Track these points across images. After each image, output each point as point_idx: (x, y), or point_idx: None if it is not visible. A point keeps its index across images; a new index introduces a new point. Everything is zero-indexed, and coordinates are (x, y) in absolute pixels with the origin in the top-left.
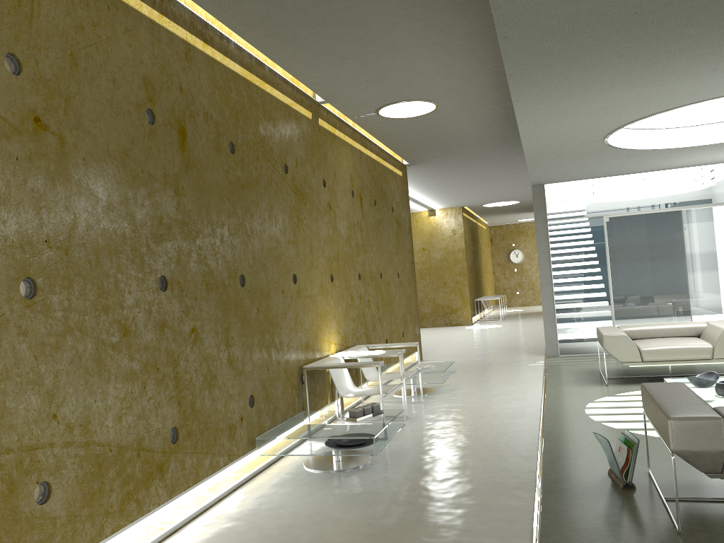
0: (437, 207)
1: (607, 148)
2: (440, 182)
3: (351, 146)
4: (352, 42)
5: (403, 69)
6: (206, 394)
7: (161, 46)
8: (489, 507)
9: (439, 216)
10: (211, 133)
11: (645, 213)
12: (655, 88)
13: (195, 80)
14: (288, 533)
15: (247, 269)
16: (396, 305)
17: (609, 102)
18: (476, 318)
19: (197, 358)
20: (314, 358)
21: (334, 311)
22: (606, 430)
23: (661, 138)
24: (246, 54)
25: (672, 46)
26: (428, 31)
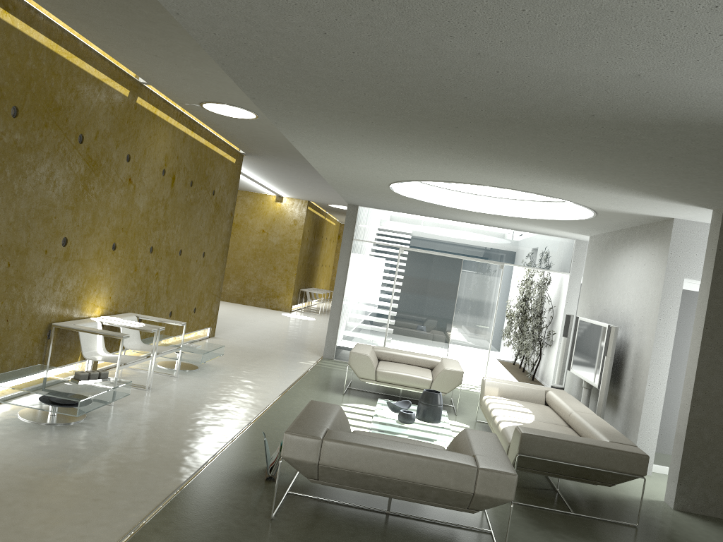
0: (284, 195)
1: (397, 193)
2: (280, 176)
3: (174, 128)
4: (161, 47)
5: (216, 80)
6: None
7: None
8: (148, 476)
9: (285, 204)
10: None
11: (433, 254)
12: (407, 164)
13: None
14: None
15: (4, 226)
16: (193, 282)
17: (375, 163)
18: (298, 307)
19: None
20: (70, 318)
21: (108, 277)
22: None
23: (445, 197)
24: (57, 26)
25: (400, 140)
26: None
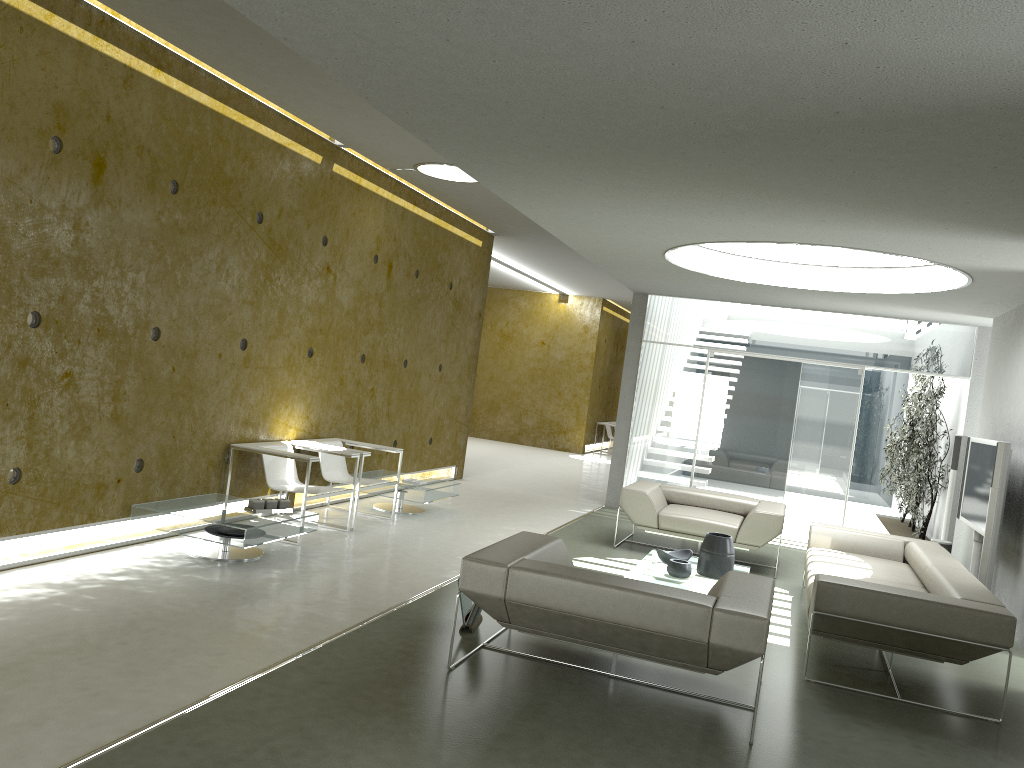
0: (569, 292)
1: (683, 268)
2: (552, 263)
3: (388, 201)
4: (342, 95)
5: None
6: (70, 444)
7: (89, 71)
8: (313, 617)
9: (571, 305)
10: (145, 169)
11: (757, 357)
12: (663, 218)
13: (133, 109)
14: (99, 595)
15: (166, 323)
16: (426, 404)
17: (623, 221)
18: (595, 447)
19: (67, 404)
20: (255, 439)
21: (304, 391)
22: None
23: (757, 271)
24: (223, 83)
25: (629, 182)
26: None
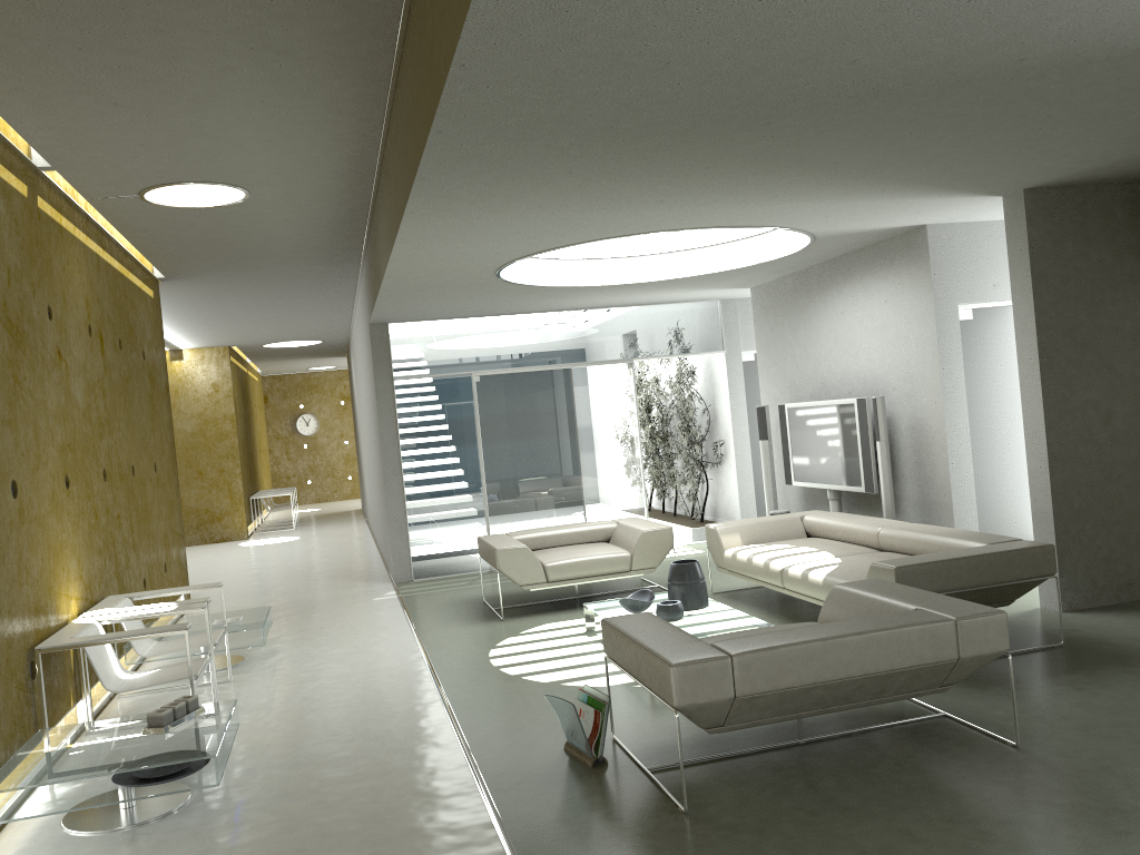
0: (187, 346)
1: (495, 281)
2: (206, 308)
3: (85, 247)
4: (141, 83)
5: (213, 135)
6: None
7: None
8: (427, 831)
9: (190, 361)
10: None
11: (526, 371)
12: (588, 215)
13: None
14: None
15: None
16: (155, 519)
17: (526, 226)
18: (252, 527)
19: None
20: (48, 630)
21: (72, 540)
22: (533, 687)
23: (559, 272)
24: None
25: (631, 169)
26: (276, 87)
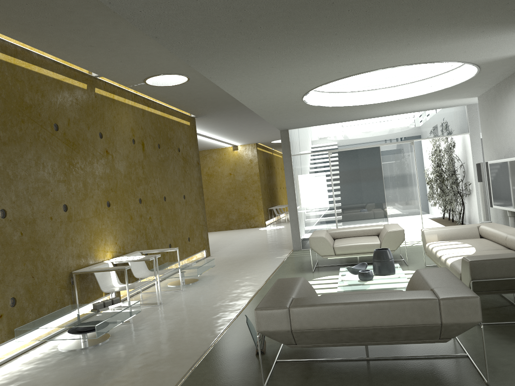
0: (238, 144)
1: (311, 106)
2: (228, 128)
3: (133, 106)
4: (90, 35)
5: (144, 53)
6: None
7: None
8: (157, 374)
9: (240, 150)
10: None
11: (355, 149)
12: (307, 68)
13: None
14: None
15: (9, 205)
16: (181, 219)
17: (282, 78)
18: (270, 221)
19: None
20: (87, 264)
21: (110, 228)
22: None
23: (351, 98)
24: (10, 44)
25: (291, 41)
26: None
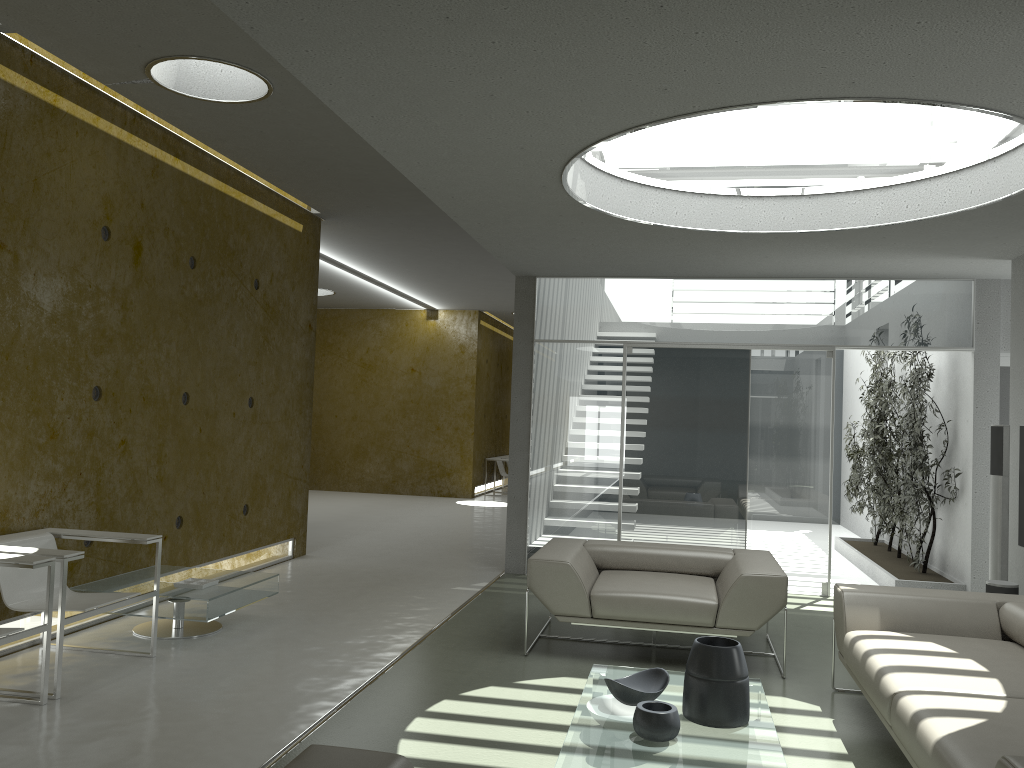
0: (439, 306)
1: (588, 211)
2: (408, 260)
3: (122, 144)
4: None
5: None
6: None
7: None
8: None
9: (442, 321)
10: None
11: (691, 348)
12: (564, 50)
13: None
14: None
15: None
16: (232, 456)
17: (489, 79)
18: (487, 488)
19: None
20: None
21: None
22: None
23: (695, 211)
24: None
25: None
26: None
